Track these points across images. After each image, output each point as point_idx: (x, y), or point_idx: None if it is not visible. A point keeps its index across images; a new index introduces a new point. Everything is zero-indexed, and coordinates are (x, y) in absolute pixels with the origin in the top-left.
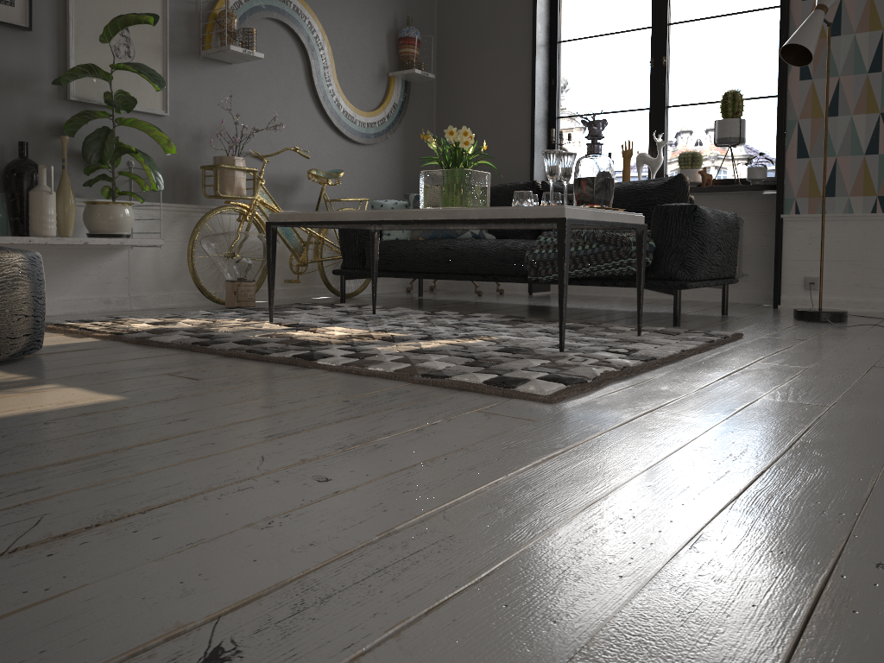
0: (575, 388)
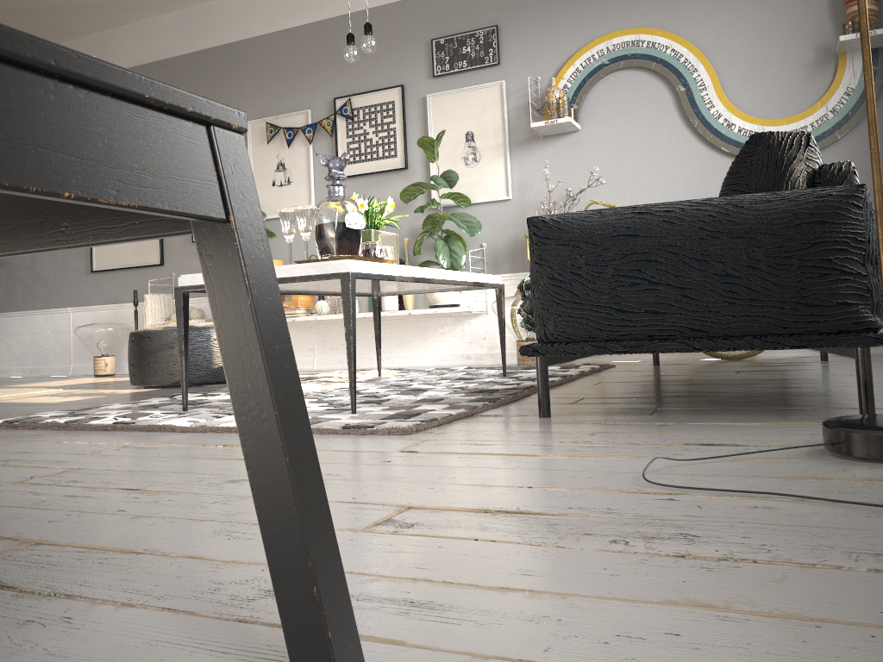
0: None
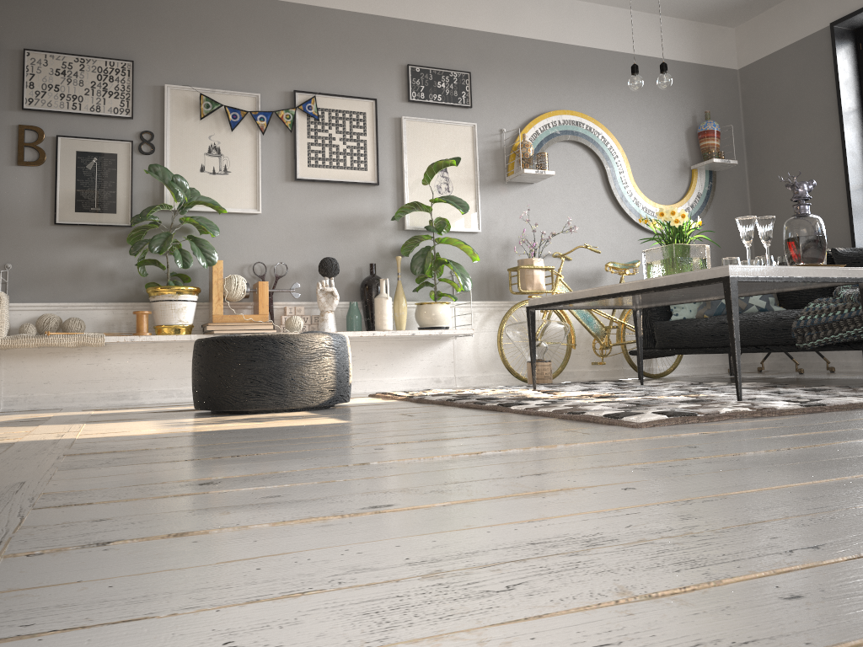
0: (674, 419)
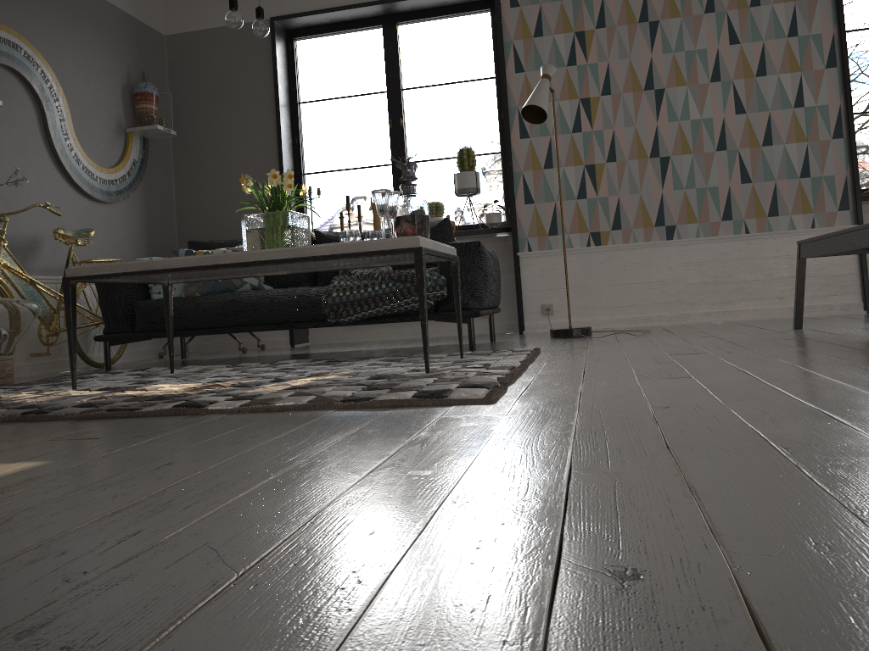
0: (497, 390)
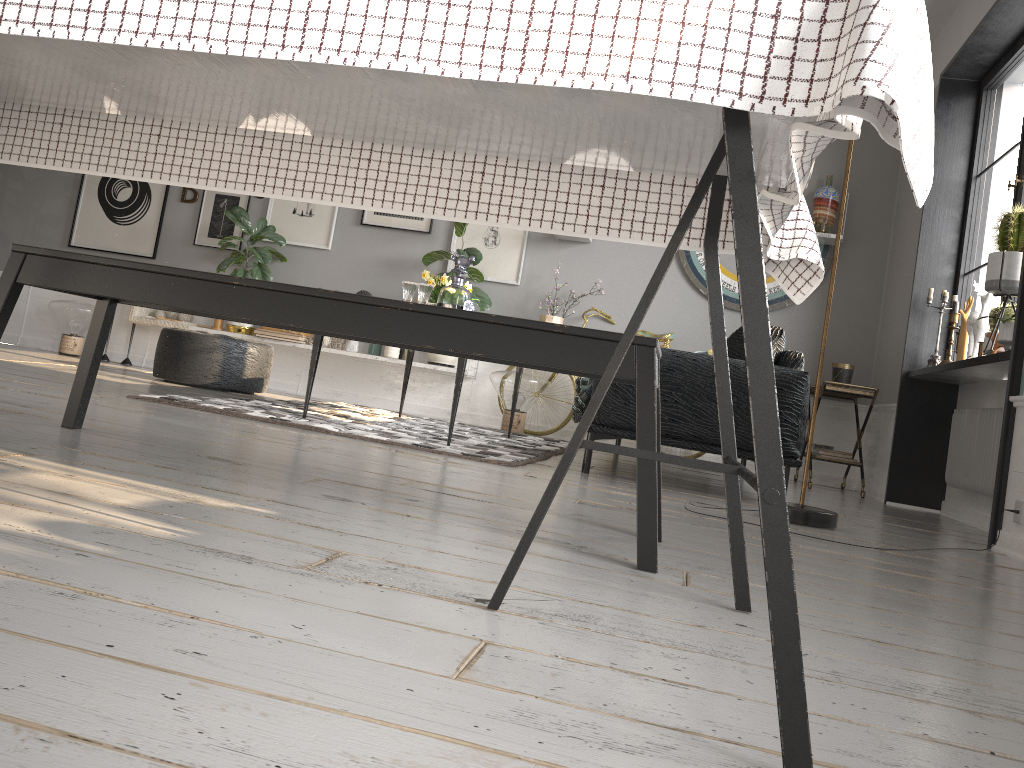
0: (154, 398)
